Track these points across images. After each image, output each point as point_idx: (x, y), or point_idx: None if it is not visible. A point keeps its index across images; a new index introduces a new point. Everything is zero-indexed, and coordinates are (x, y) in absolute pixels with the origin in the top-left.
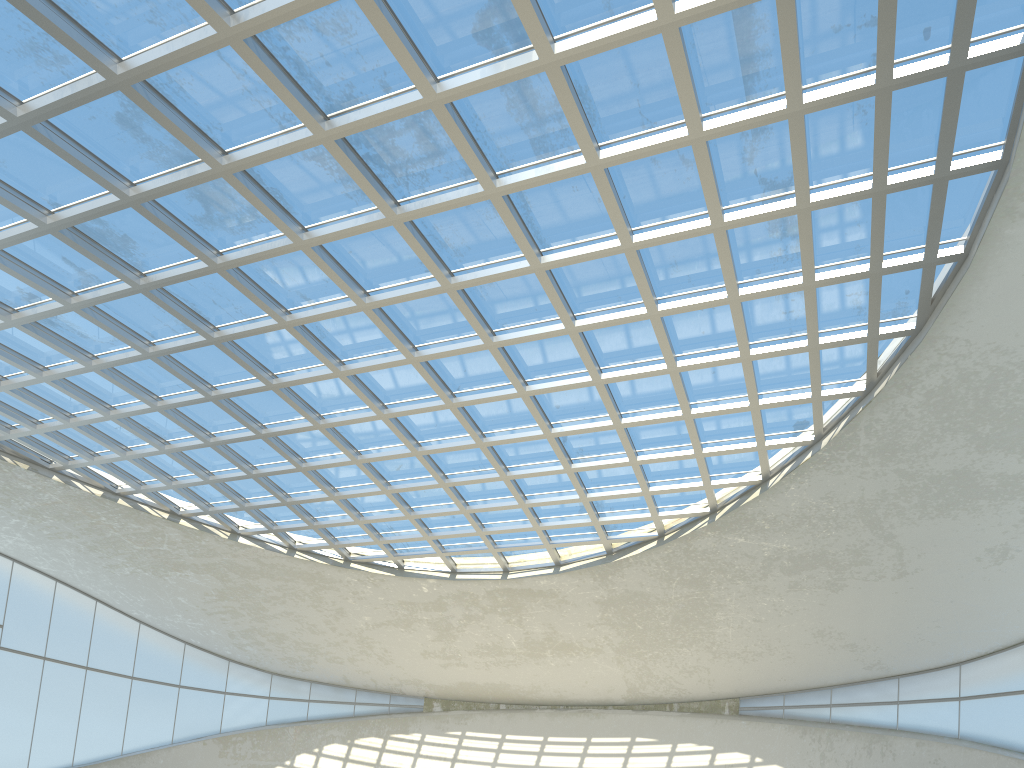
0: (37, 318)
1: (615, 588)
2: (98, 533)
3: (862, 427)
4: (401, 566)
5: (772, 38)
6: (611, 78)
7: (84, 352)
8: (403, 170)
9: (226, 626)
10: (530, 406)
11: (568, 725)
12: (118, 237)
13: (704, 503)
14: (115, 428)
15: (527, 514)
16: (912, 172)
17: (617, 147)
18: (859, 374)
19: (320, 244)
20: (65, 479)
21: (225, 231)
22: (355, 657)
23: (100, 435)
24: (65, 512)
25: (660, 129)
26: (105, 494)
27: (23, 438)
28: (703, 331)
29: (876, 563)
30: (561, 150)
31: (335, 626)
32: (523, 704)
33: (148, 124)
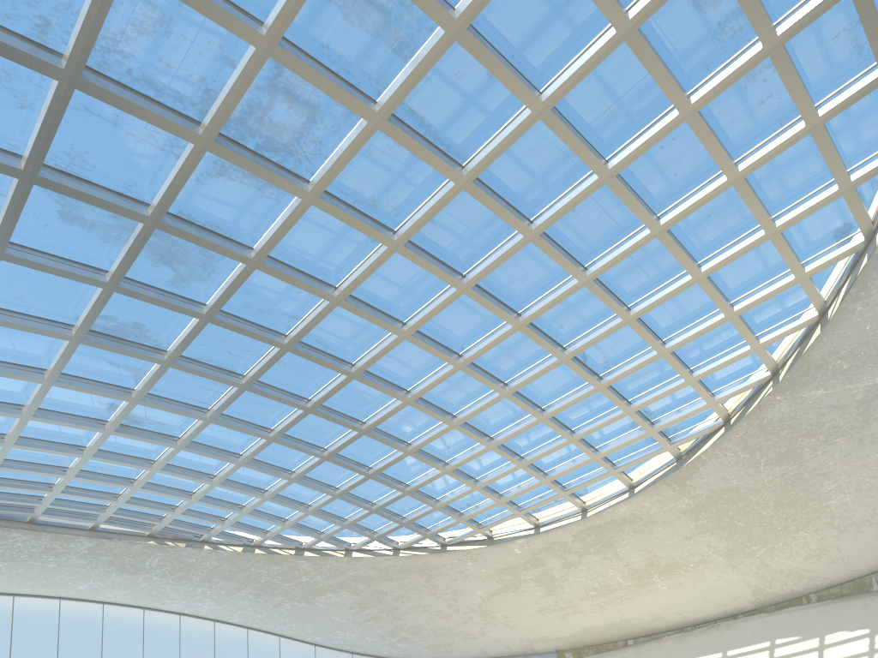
0: (120, 420)
1: (698, 492)
2: (255, 582)
3: None
4: (489, 536)
5: None
6: None
7: (170, 437)
8: (295, 144)
9: (375, 631)
10: (531, 336)
11: (699, 644)
12: (131, 326)
13: (763, 368)
14: (226, 492)
15: (580, 447)
16: None
17: None
18: None
19: (267, 255)
20: (213, 546)
21: (198, 282)
22: (484, 630)
23: (219, 502)
24: (226, 572)
25: None
26: (244, 549)
27: (172, 523)
28: (675, 172)
29: None
30: (422, 37)
31: (457, 607)
32: (650, 635)
33: (84, 210)
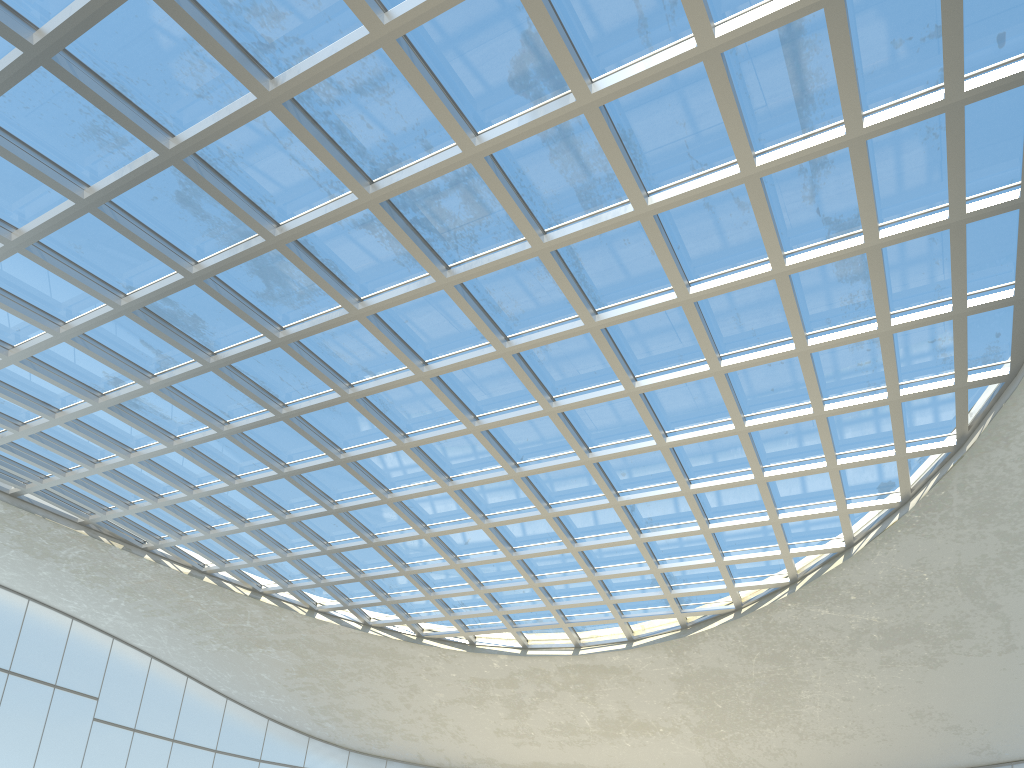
0: (121, 400)
1: (691, 664)
2: (187, 610)
3: (954, 485)
4: (472, 642)
5: (826, 60)
6: (655, 119)
7: (167, 433)
8: (451, 233)
9: (306, 702)
10: (594, 474)
11: None
12: (188, 317)
13: (783, 573)
14: (199, 508)
15: (597, 587)
16: (994, 198)
17: (666, 192)
18: (948, 428)
19: (374, 313)
20: (156, 558)
21: (286, 306)
22: (429, 734)
23: (186, 515)
24: (157, 590)
25: (711, 171)
26: (192, 572)
27: (118, 519)
28: (772, 388)
29: (979, 636)
30: (609, 201)
31: (409, 703)
32: None
33: (206, 201)
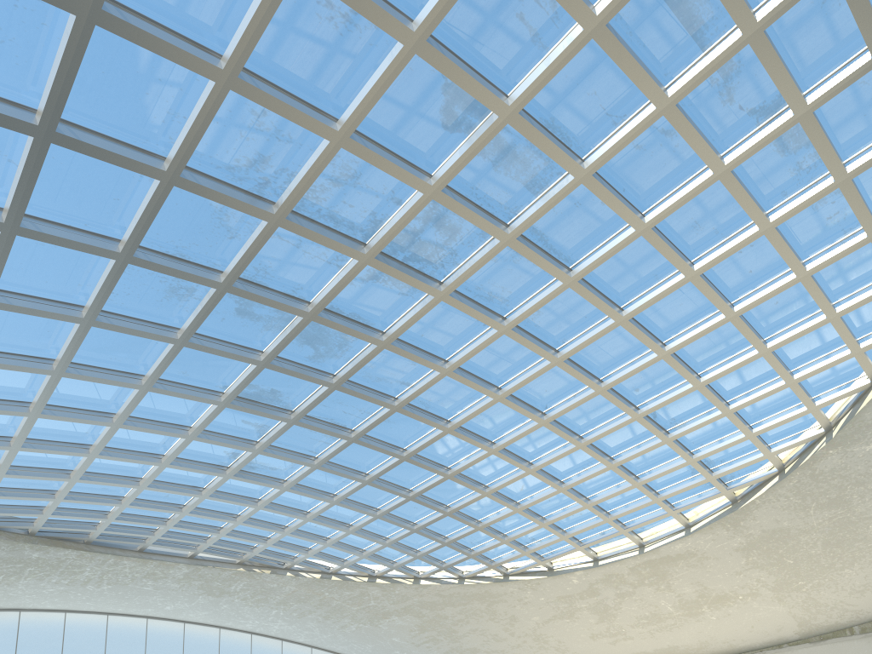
0: (240, 467)
1: (751, 532)
2: (326, 605)
3: None
4: (550, 567)
5: None
6: (569, 100)
7: (277, 480)
8: (435, 256)
9: (432, 652)
10: (610, 398)
11: None
12: (268, 392)
13: (816, 425)
14: (315, 526)
15: (643, 491)
16: None
17: (597, 152)
18: None
19: (396, 338)
20: (295, 573)
21: (332, 358)
22: (536, 653)
23: (307, 534)
24: (302, 596)
25: (631, 118)
26: (322, 575)
27: (262, 552)
28: (750, 270)
29: None
30: (552, 179)
31: (512, 631)
32: None
33: (256, 307)
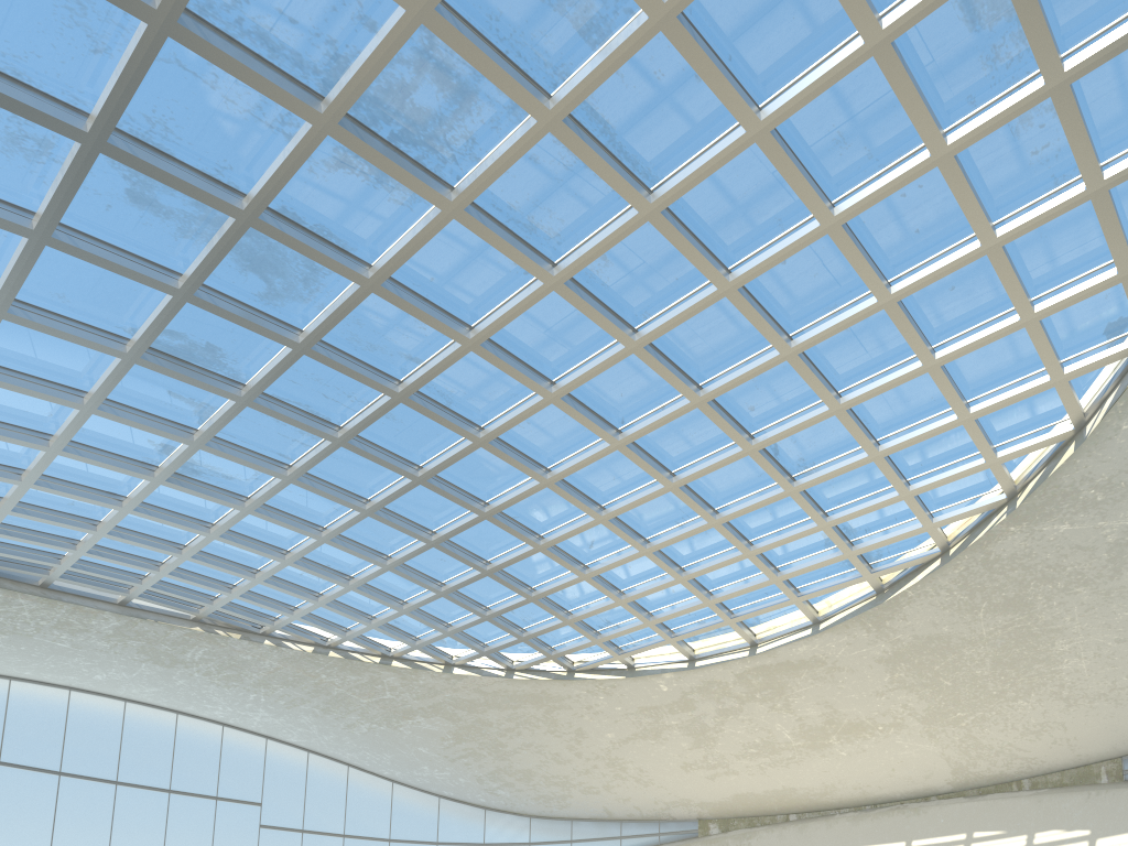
0: (174, 468)
1: (899, 637)
2: (325, 693)
3: None
4: (630, 665)
5: None
6: None
7: (236, 496)
8: (441, 139)
9: (472, 771)
10: (713, 416)
11: (878, 829)
12: (203, 348)
13: (997, 489)
14: (300, 574)
15: (757, 564)
16: None
17: None
18: None
19: (388, 277)
20: (276, 641)
21: (296, 301)
22: (610, 783)
23: (289, 586)
24: (289, 677)
25: None
26: (316, 649)
27: (226, 607)
28: (916, 229)
29: None
30: (618, 20)
31: (579, 751)
32: (818, 810)
33: (160, 192)
